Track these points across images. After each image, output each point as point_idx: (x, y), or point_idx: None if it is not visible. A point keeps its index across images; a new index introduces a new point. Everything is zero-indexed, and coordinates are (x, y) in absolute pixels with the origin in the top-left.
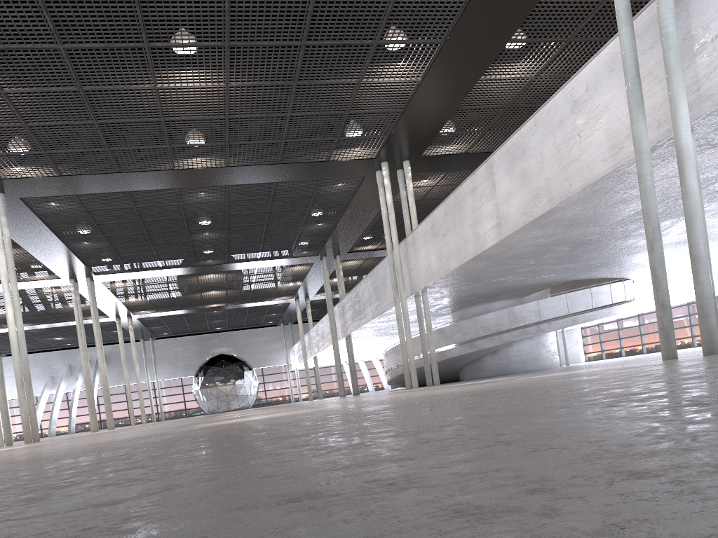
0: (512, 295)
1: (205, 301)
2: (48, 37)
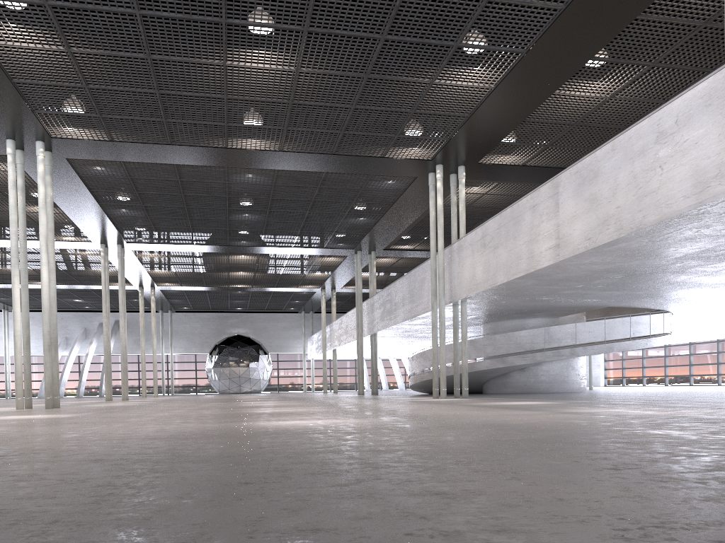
0: (549, 314)
1: (231, 281)
2: (126, 1)
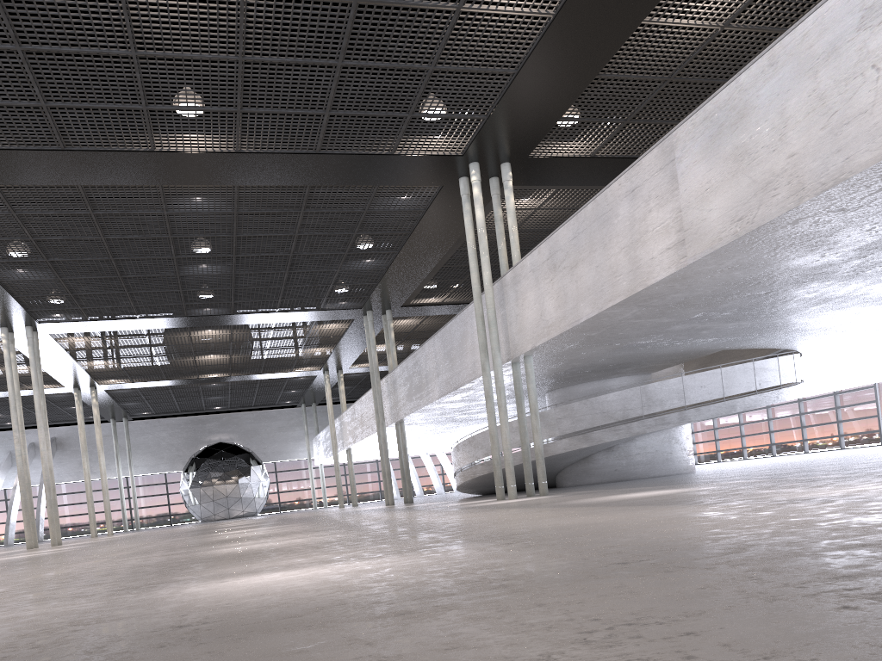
0: (640, 369)
1: (200, 369)
2: None
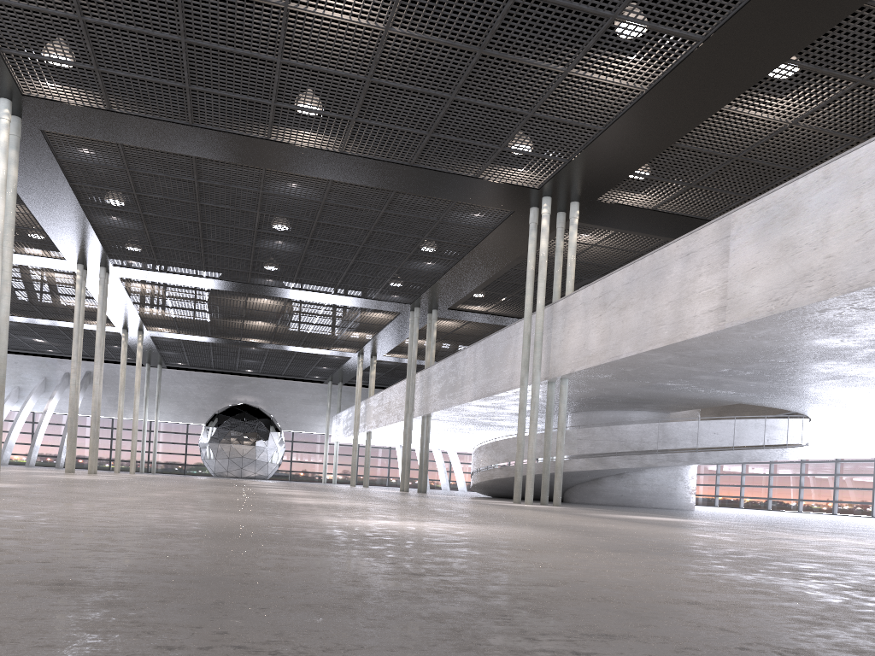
0: (661, 407)
1: (245, 332)
2: None
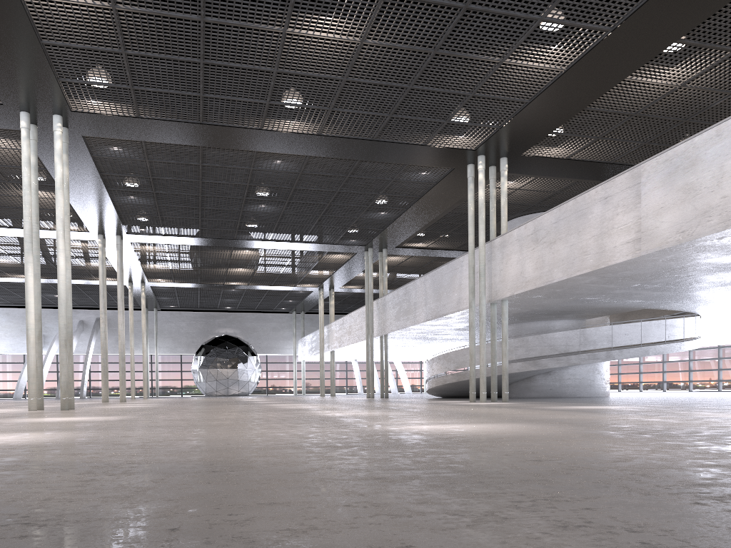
0: (579, 315)
1: (228, 278)
2: None
